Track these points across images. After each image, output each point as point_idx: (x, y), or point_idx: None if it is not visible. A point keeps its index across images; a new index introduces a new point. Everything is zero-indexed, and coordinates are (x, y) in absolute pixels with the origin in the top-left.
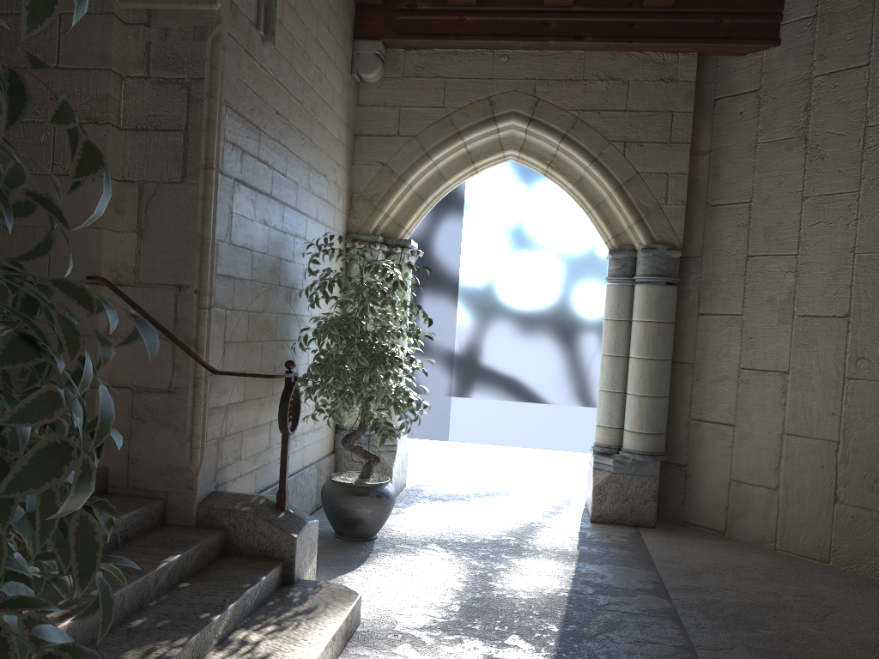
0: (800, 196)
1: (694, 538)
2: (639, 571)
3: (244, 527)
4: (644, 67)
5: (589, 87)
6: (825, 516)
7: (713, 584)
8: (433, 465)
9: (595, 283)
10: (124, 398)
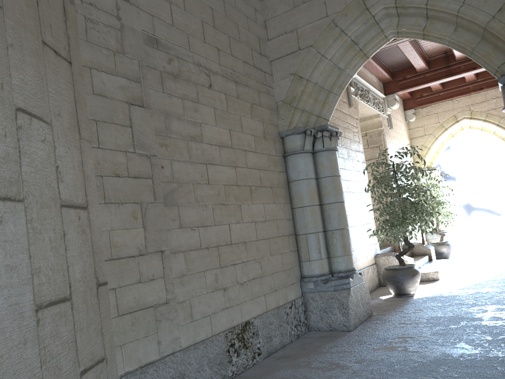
0: None
1: None
2: None
3: (415, 248)
4: None
5: (489, 102)
6: None
7: None
8: (462, 246)
9: None
10: (378, 223)
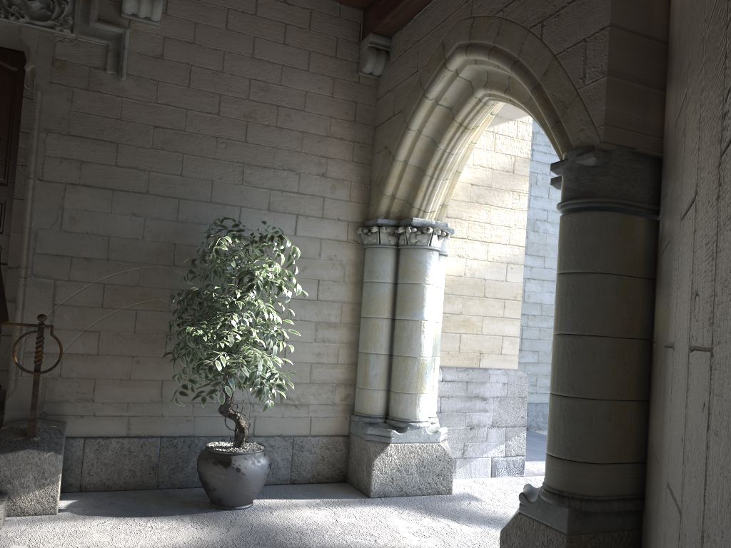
0: None
1: None
2: None
3: None
4: None
5: None
6: None
7: None
8: None
9: None
10: None
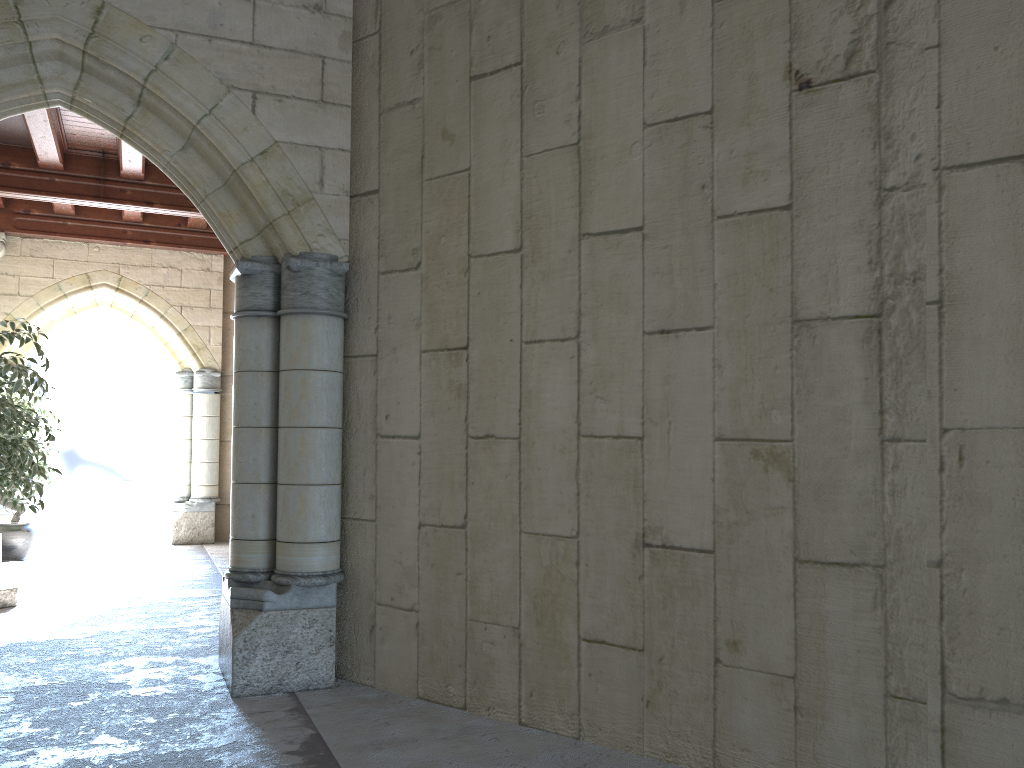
0: None
1: None
2: (198, 555)
3: None
4: (191, 261)
5: (156, 271)
6: None
7: None
8: (47, 534)
9: (172, 390)
10: None
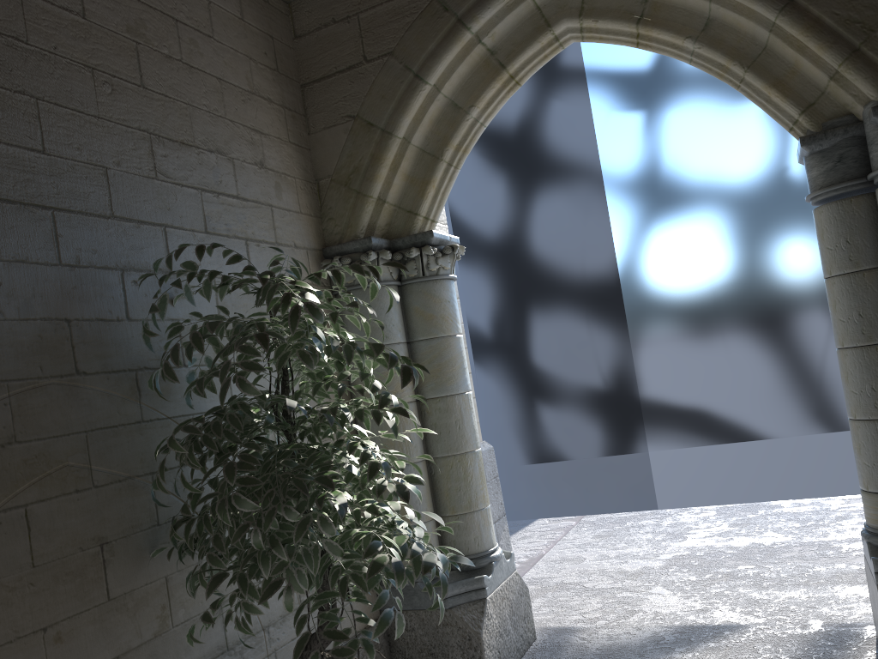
0: None
1: None
2: None
3: None
4: None
5: None
6: None
7: None
8: (598, 571)
9: (799, 228)
10: None
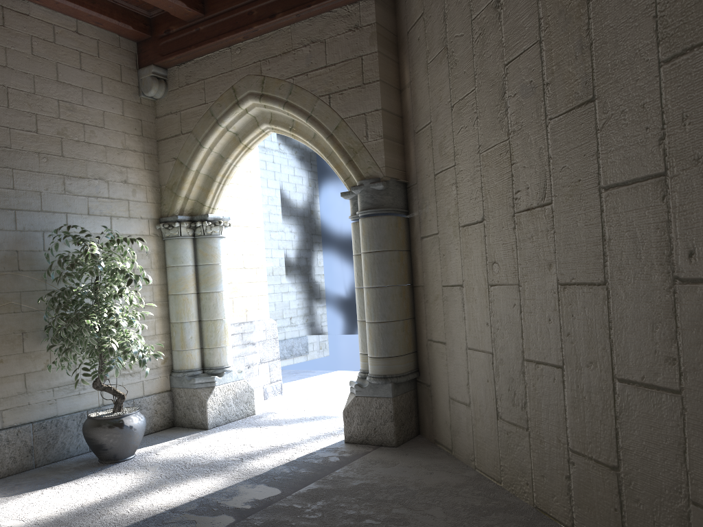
0: (450, 106)
1: (414, 457)
2: (278, 491)
3: None
4: (334, 23)
5: (297, 55)
6: (494, 434)
7: (321, 505)
8: (323, 394)
9: None
10: None
